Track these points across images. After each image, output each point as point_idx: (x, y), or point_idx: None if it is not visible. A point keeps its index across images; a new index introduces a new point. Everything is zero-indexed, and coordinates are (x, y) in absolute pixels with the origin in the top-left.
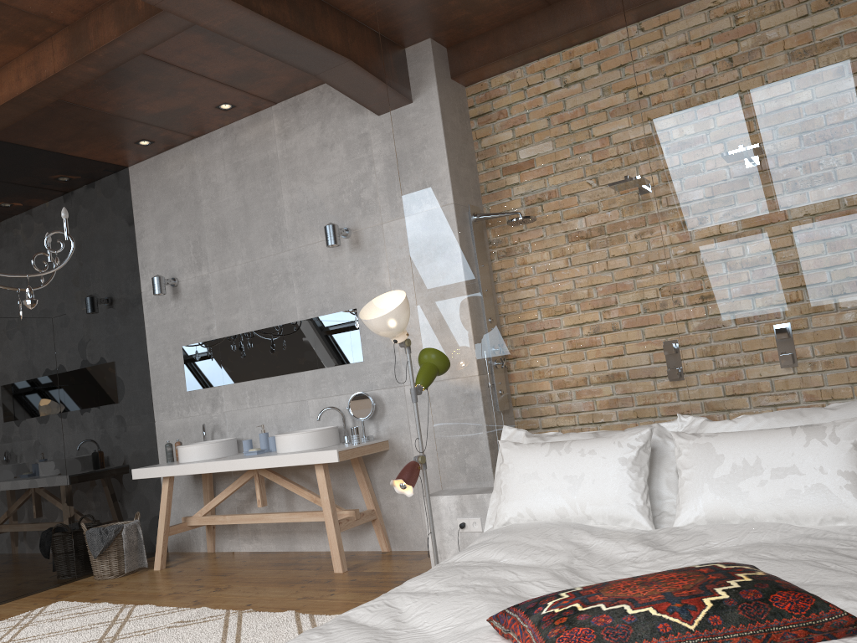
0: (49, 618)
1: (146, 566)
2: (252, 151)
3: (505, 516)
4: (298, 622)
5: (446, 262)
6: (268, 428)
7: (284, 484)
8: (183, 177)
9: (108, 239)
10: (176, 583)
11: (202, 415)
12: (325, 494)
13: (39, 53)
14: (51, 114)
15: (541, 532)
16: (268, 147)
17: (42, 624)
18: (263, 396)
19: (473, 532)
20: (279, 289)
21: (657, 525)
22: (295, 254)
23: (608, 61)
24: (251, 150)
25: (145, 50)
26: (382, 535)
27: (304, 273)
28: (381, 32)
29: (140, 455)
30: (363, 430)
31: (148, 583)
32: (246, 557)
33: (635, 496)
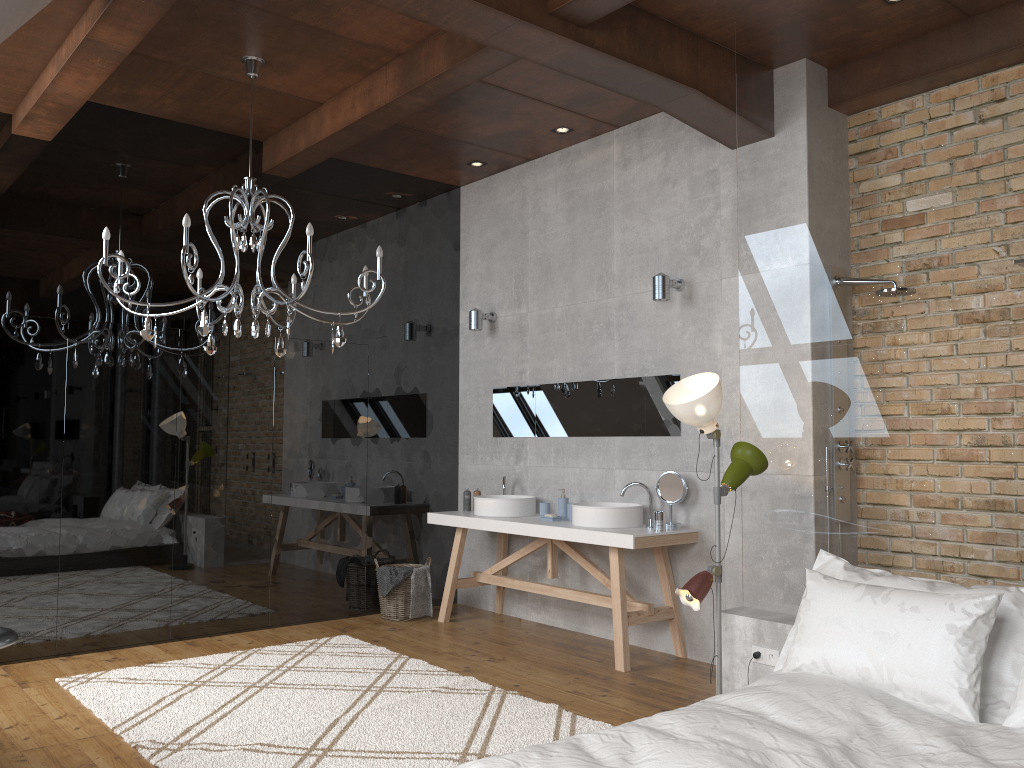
0: (331, 651)
1: (431, 615)
2: (587, 180)
3: (797, 661)
4: (558, 719)
5: (780, 341)
6: (569, 492)
7: (577, 559)
8: (513, 202)
9: (431, 265)
10: (454, 642)
11: (505, 466)
12: (616, 581)
13: (374, 81)
14: (385, 135)
15: (830, 692)
16: (604, 177)
17: (323, 657)
18: (568, 456)
19: (768, 665)
20: (599, 340)
21: (988, 716)
22: (619, 302)
23: (1020, 110)
24: (586, 179)
25: (473, 82)
26: (678, 638)
27: (627, 325)
28: (737, 58)
29: (439, 496)
30: (670, 516)
31: (428, 634)
32: (531, 627)
33: (959, 675)
